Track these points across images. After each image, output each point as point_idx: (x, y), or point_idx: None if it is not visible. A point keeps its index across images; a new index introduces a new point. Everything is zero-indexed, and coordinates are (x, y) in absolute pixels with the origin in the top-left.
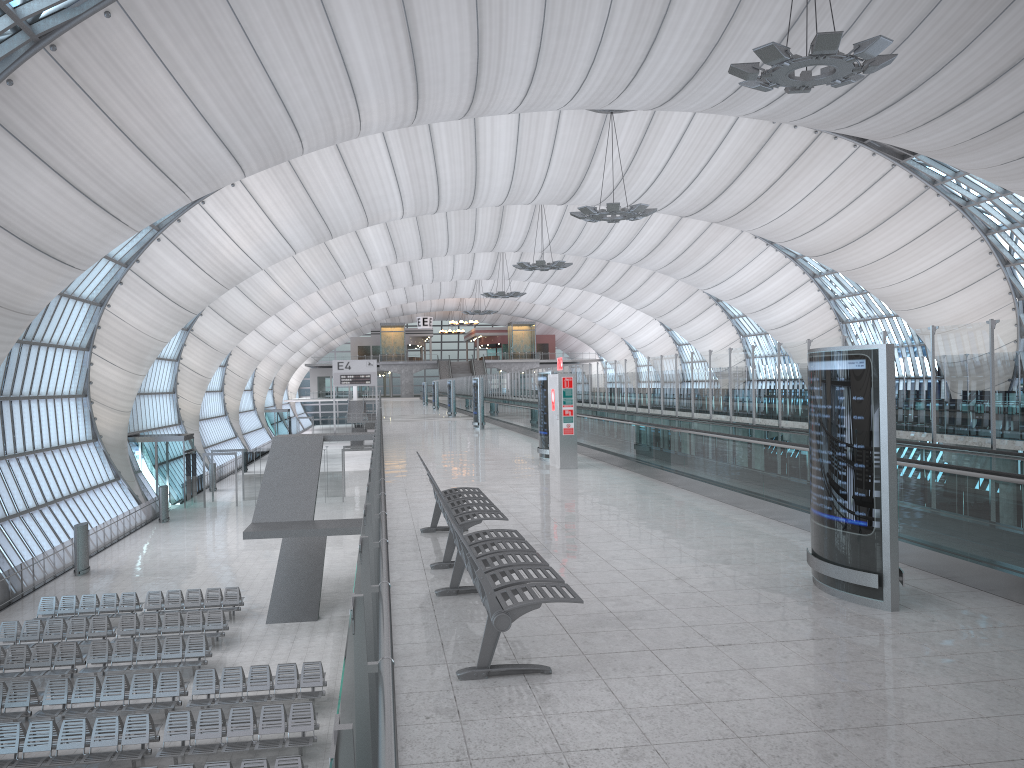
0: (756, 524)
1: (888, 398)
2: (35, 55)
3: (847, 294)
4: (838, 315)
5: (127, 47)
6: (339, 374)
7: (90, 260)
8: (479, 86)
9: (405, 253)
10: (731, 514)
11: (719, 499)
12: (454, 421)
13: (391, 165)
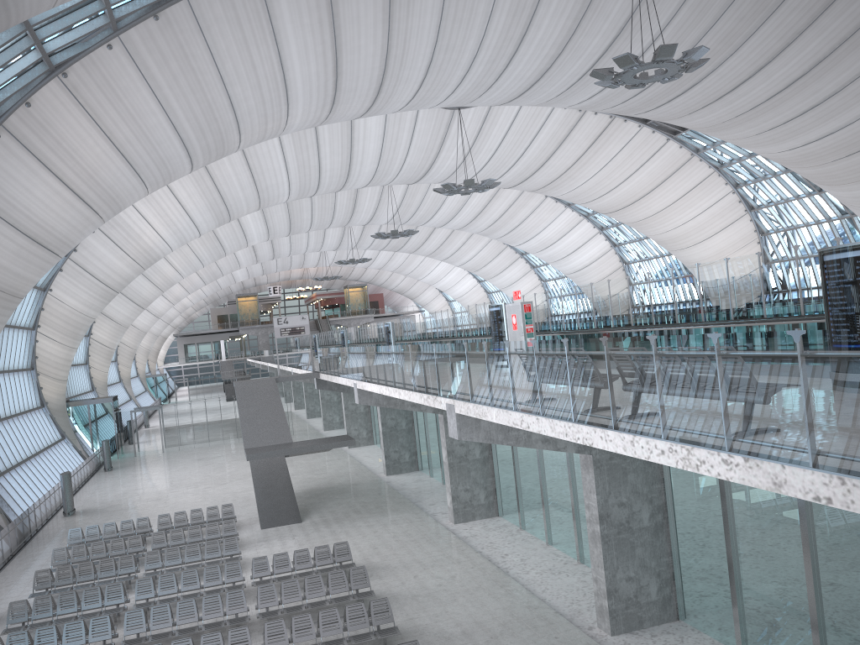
0: None
1: None
2: (49, 82)
3: (629, 241)
4: (622, 258)
5: (121, 72)
6: (279, 328)
7: (69, 249)
8: (380, 92)
9: (276, 232)
10: None
11: None
12: None
13: (283, 159)
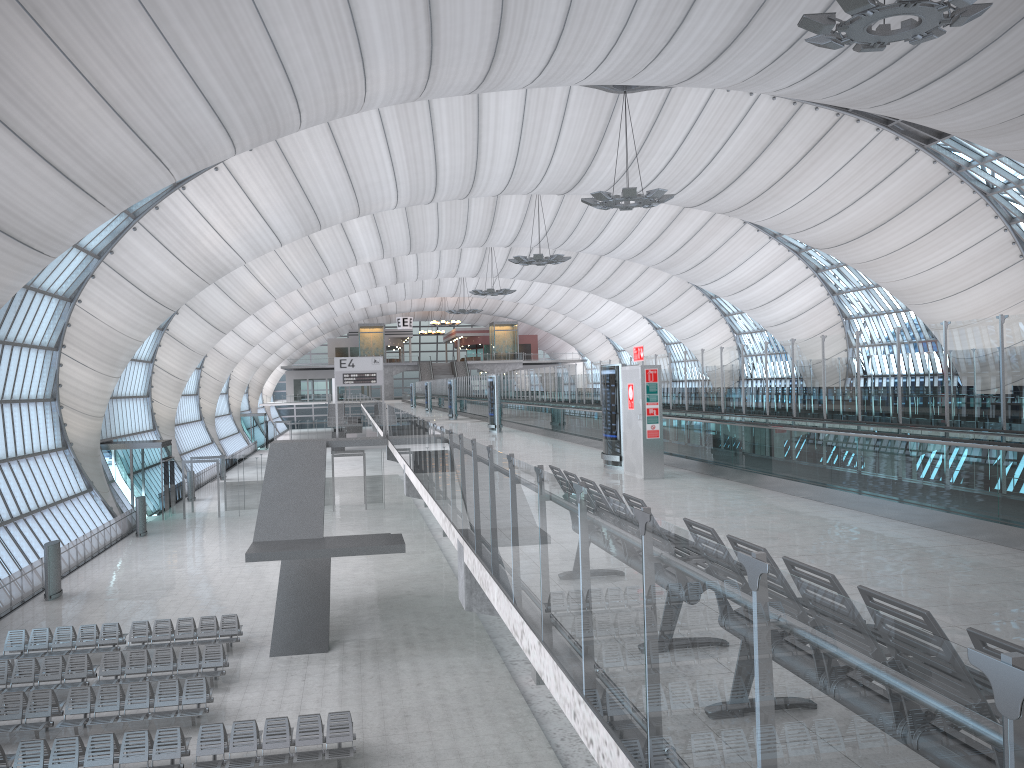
0: (1019, 560)
1: None
2: None
3: (852, 289)
4: (841, 311)
5: None
6: (341, 373)
7: (61, 246)
8: (499, 52)
9: (393, 248)
10: (957, 544)
11: (908, 521)
12: (460, 424)
13: (387, 149)
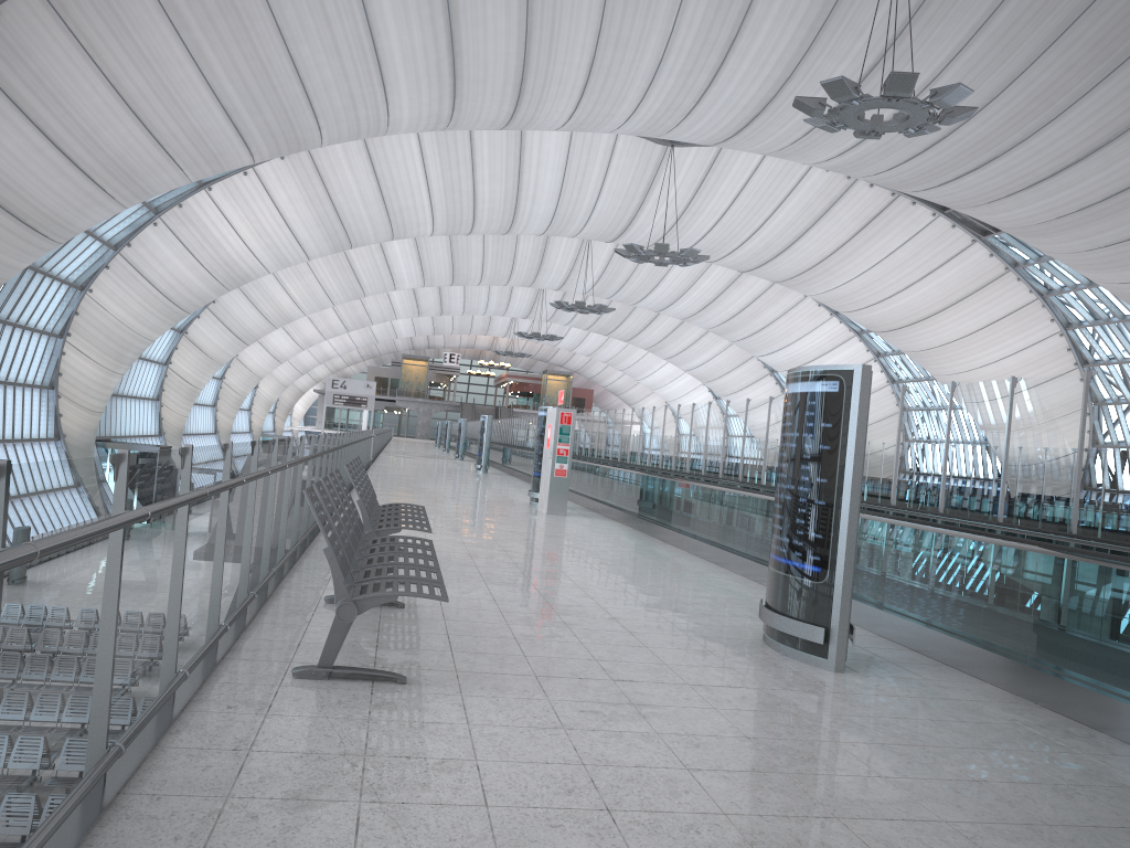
0: (732, 582)
1: (858, 427)
2: None
3: (912, 379)
4: None
5: None
6: (333, 393)
7: (67, 232)
8: (524, 93)
9: (434, 277)
10: (710, 571)
11: (704, 557)
12: (459, 463)
13: (424, 174)
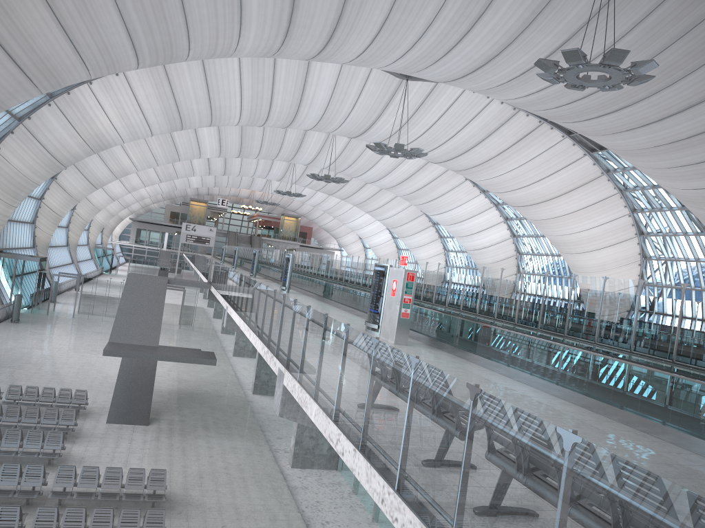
0: (638, 437)
1: None
2: None
3: (527, 235)
4: (517, 248)
5: None
6: (186, 234)
7: None
8: (333, 37)
9: (227, 151)
10: (600, 420)
11: (568, 400)
12: (258, 281)
13: (240, 84)
